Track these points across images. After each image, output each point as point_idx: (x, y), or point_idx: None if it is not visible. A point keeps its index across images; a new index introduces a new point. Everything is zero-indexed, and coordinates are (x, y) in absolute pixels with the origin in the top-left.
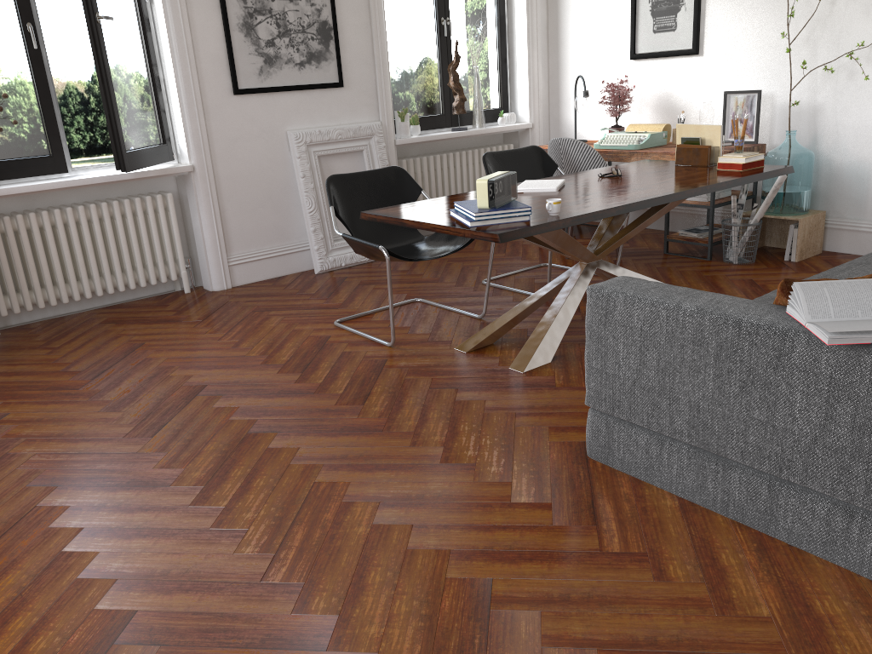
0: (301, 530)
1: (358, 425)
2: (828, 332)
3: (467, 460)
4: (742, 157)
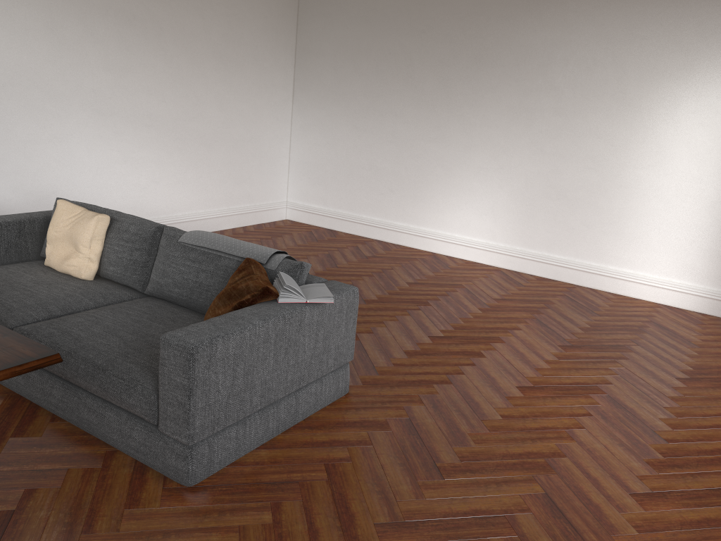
0: None
1: None
2: (328, 297)
3: None
4: None
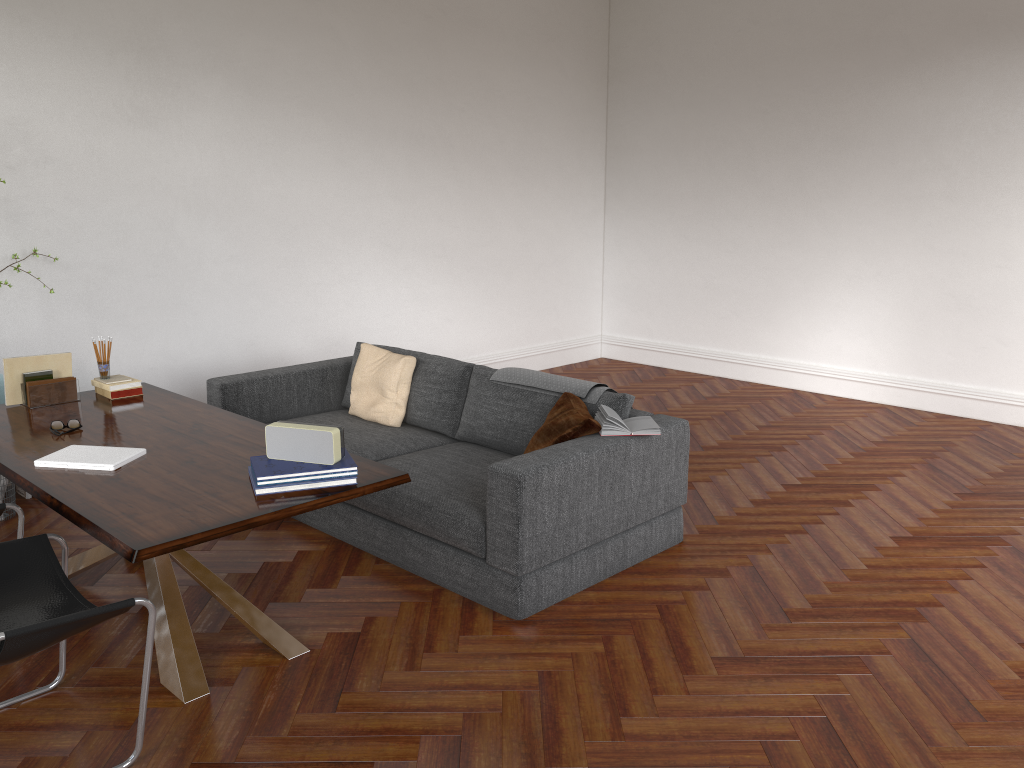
0: (683, 757)
1: (440, 757)
2: (654, 429)
3: (531, 675)
4: (139, 381)
